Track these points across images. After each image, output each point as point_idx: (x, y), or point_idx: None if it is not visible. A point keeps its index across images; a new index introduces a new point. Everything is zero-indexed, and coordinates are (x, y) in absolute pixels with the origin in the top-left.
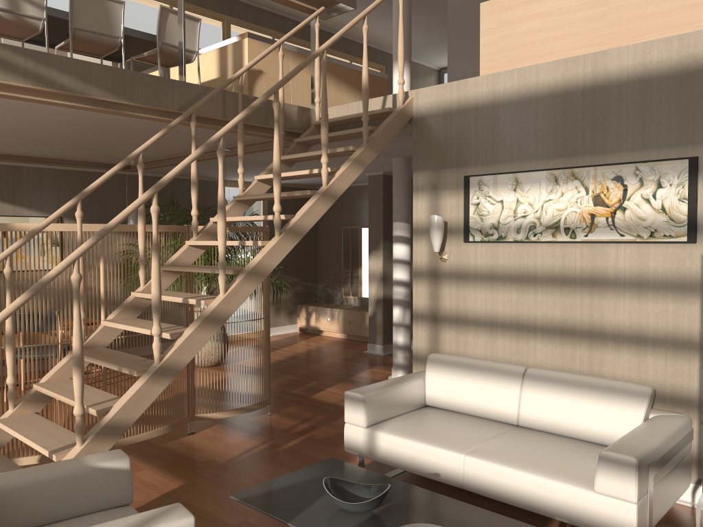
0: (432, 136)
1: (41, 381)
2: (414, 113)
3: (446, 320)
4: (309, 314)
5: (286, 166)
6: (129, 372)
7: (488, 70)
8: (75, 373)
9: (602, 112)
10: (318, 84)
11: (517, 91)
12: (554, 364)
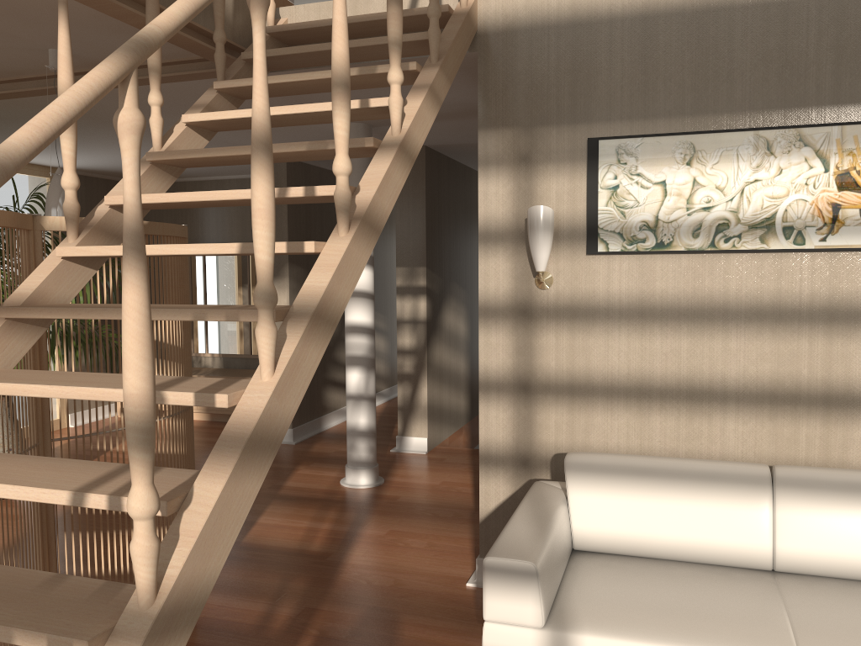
0: (518, 68)
1: None
2: (480, 24)
3: (549, 390)
4: None
5: (231, 104)
6: (50, 645)
7: None
8: None
9: (853, 36)
10: None
11: None
12: (759, 451)
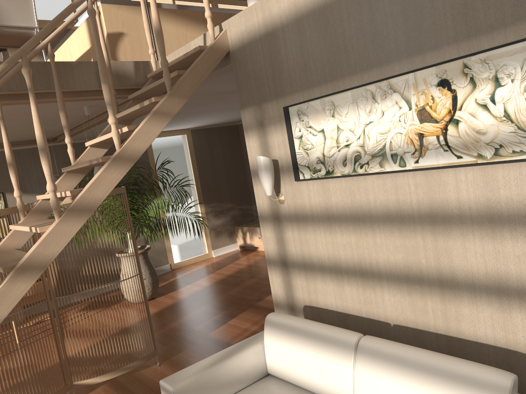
0: (249, 68)
1: None
2: (230, 46)
3: (295, 266)
4: (245, 234)
5: (123, 125)
6: None
7: None
8: None
9: None
10: (149, 34)
11: None
12: (406, 316)
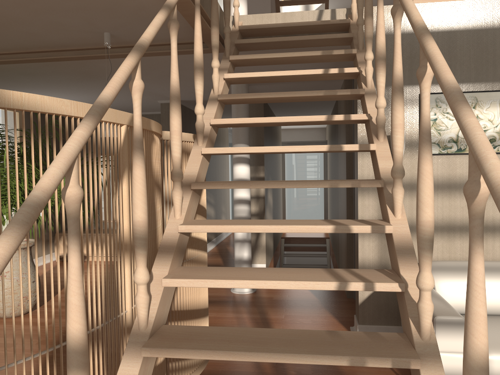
0: None
1: None
2: None
3: None
4: None
5: (232, 69)
6: (393, 364)
7: (422, 1)
8: None
9: None
10: None
11: (475, 20)
12: None
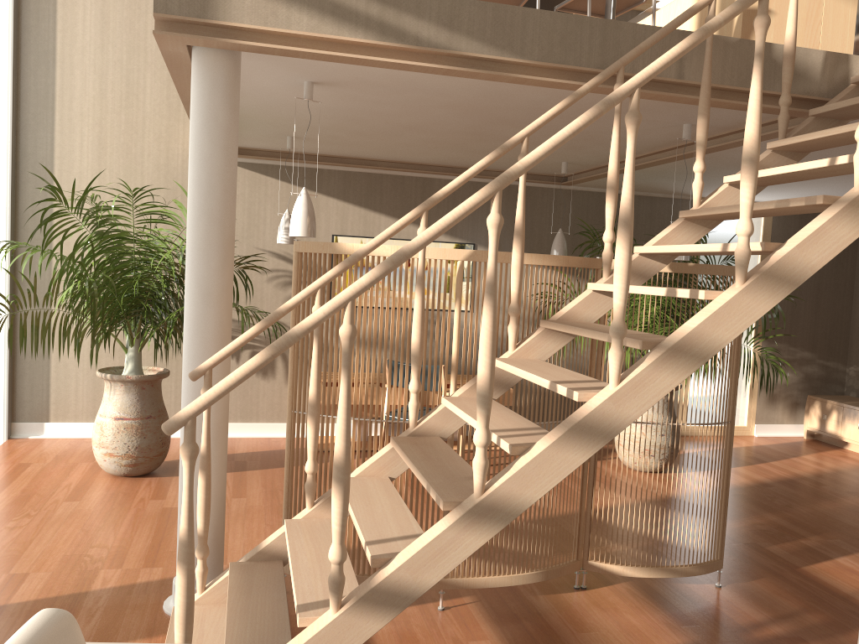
0: None
1: (351, 474)
2: None
3: None
4: (827, 413)
5: (788, 159)
6: (435, 499)
7: None
8: (333, 492)
9: None
10: None
11: None
12: None
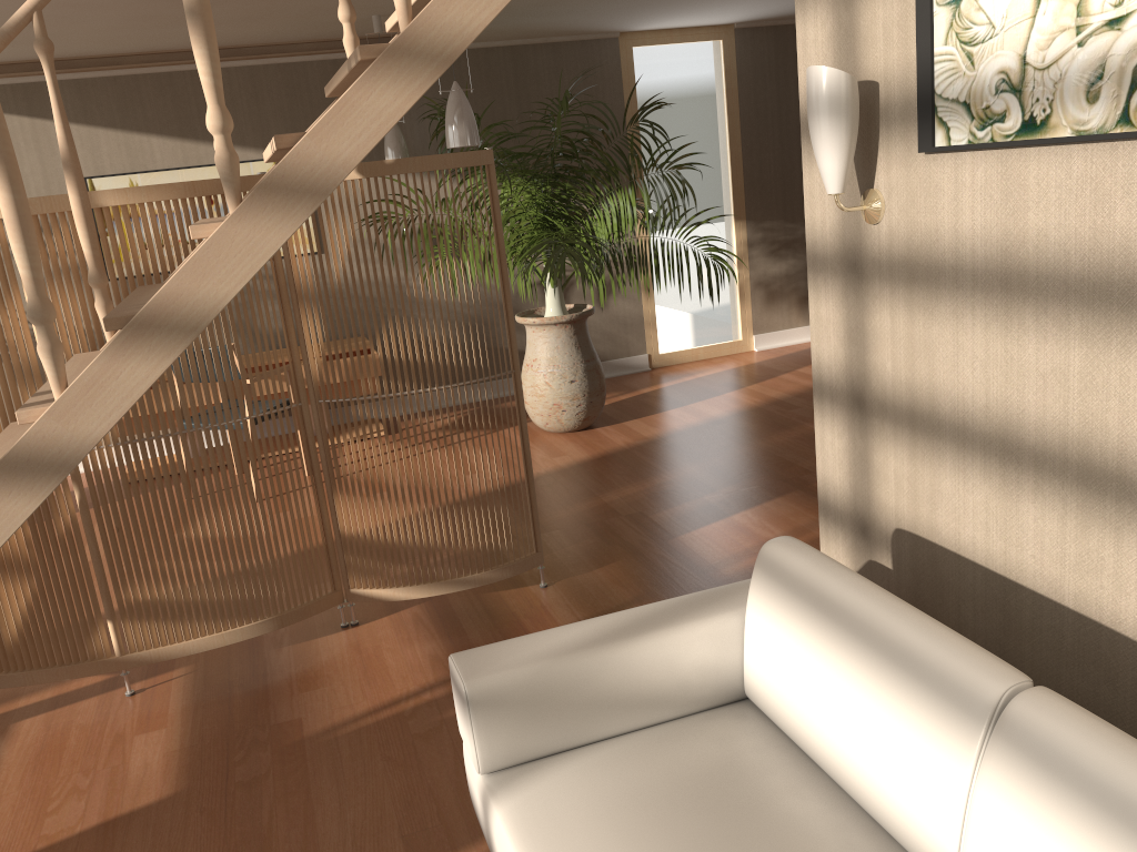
0: None
1: None
2: None
3: (886, 414)
4: None
5: None
6: None
7: None
8: None
9: None
10: None
11: None
12: None
